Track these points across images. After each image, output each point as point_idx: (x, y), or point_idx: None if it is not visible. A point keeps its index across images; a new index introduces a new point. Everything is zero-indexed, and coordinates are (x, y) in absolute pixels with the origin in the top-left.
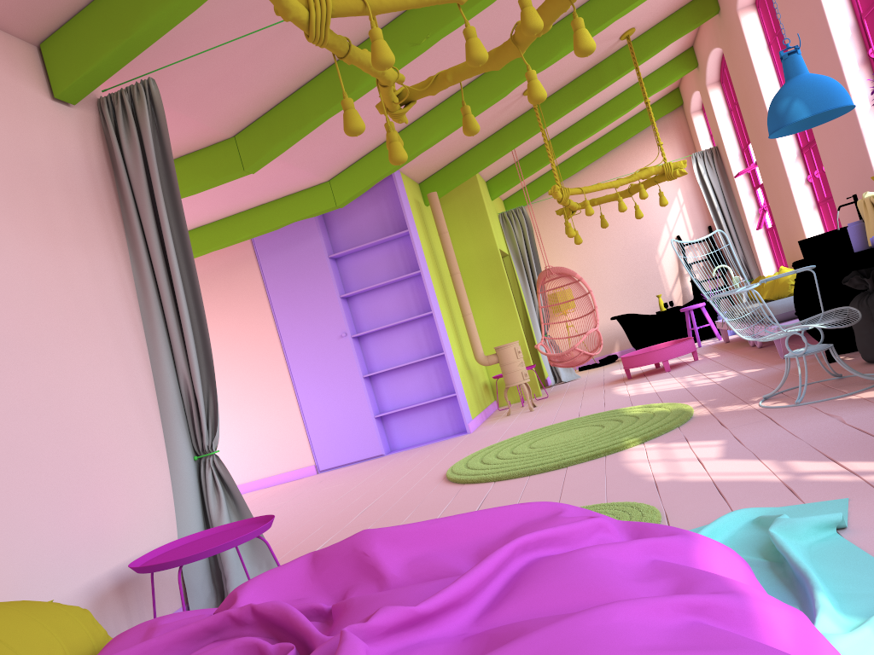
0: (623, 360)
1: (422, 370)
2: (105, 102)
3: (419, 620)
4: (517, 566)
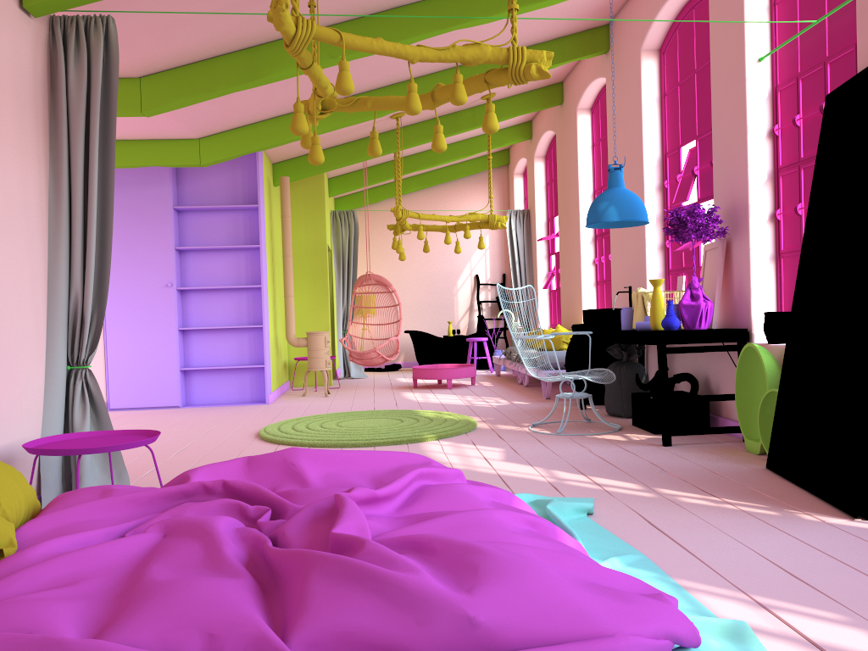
0: (414, 370)
1: (237, 337)
2: (59, 22)
3: (373, 500)
4: (415, 486)
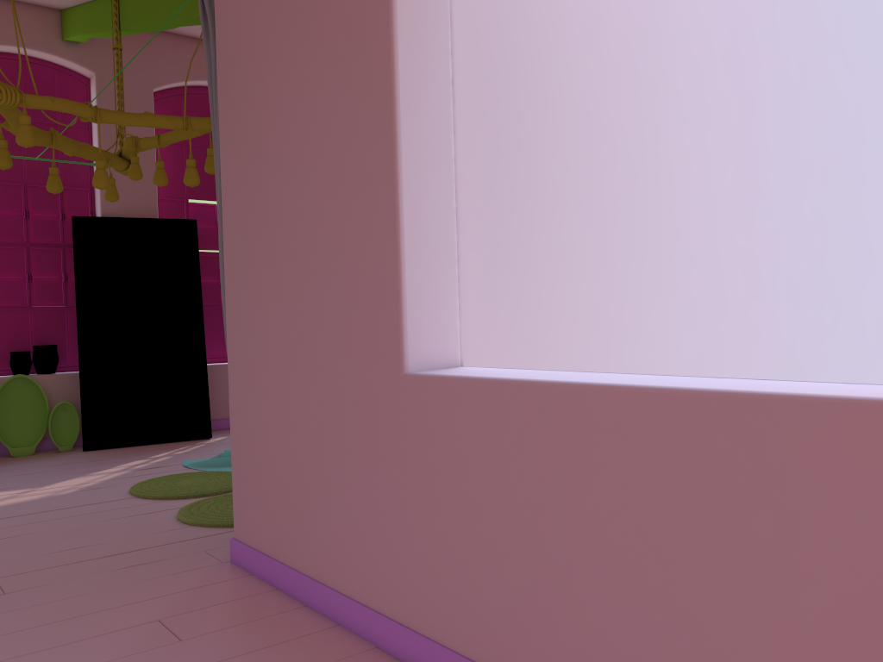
0: None
1: None
2: None
3: None
4: None
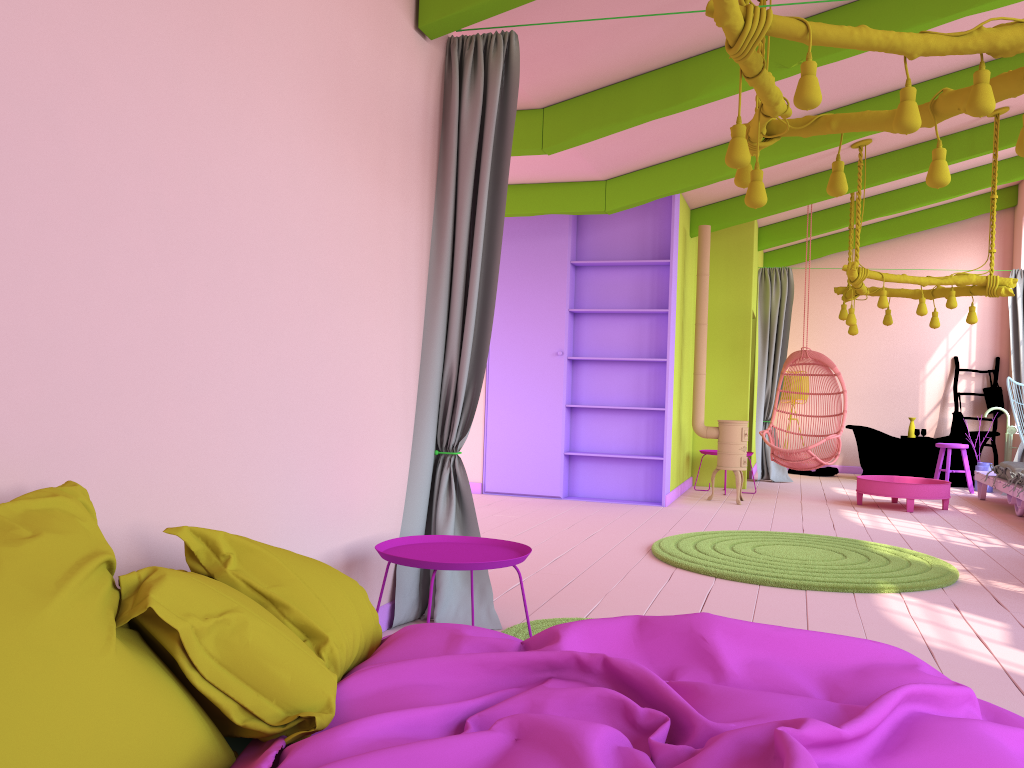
0: (859, 481)
1: (632, 420)
2: (456, 44)
3: (835, 743)
4: (899, 714)
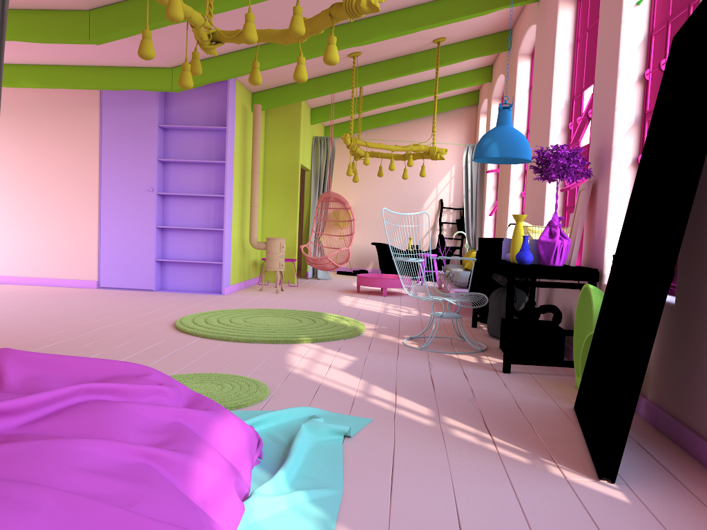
0: (357, 277)
1: (204, 237)
2: None
3: None
4: (76, 401)
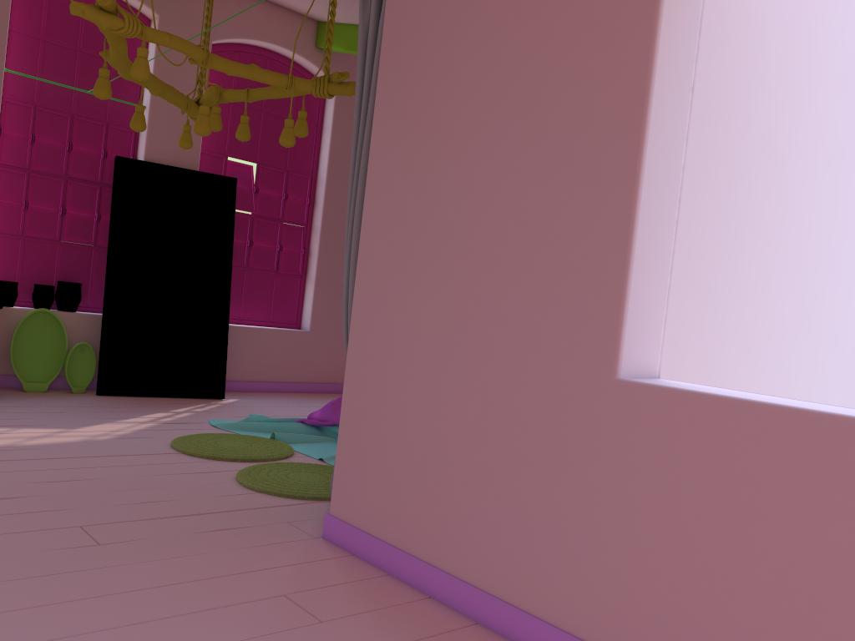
0: None
1: None
2: None
3: None
4: None
